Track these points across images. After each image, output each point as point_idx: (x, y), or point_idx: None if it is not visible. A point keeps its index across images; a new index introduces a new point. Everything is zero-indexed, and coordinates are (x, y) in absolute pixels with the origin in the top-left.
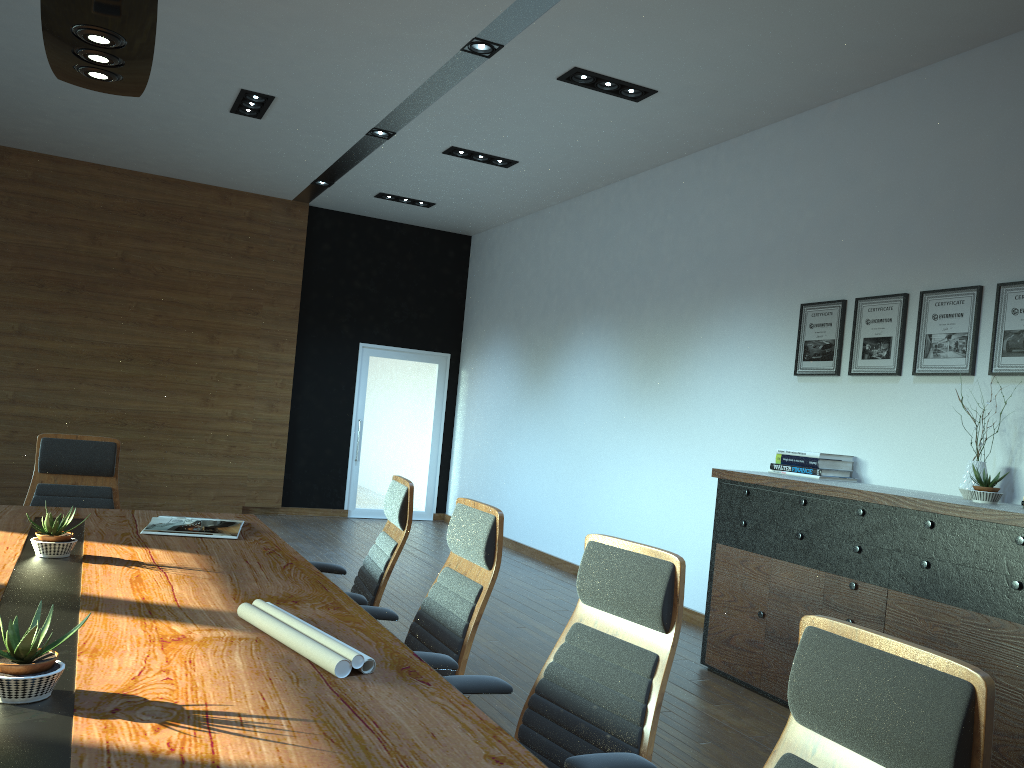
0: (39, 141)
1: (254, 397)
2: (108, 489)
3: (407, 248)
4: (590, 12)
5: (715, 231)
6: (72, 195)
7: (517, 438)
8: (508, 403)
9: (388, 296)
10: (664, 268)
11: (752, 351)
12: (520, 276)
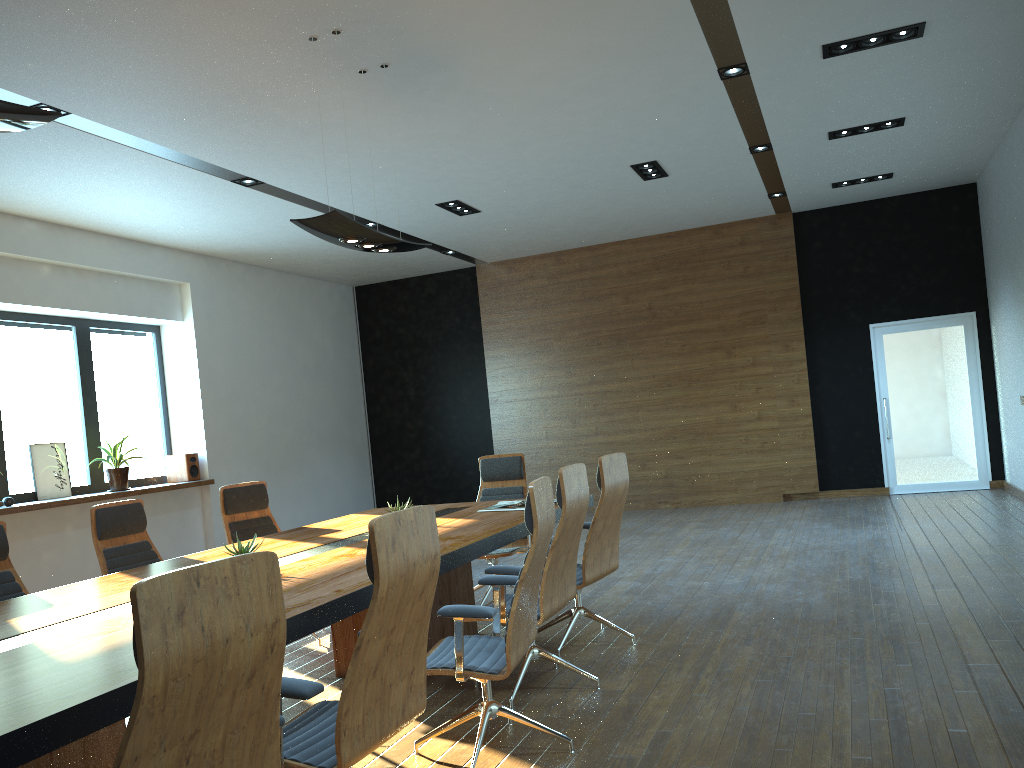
0: (571, 241)
1: (775, 396)
2: (520, 487)
3: (902, 219)
4: (767, 15)
5: None
6: (606, 270)
7: None
8: (1017, 352)
9: (890, 272)
10: None
11: None
12: (1003, 214)
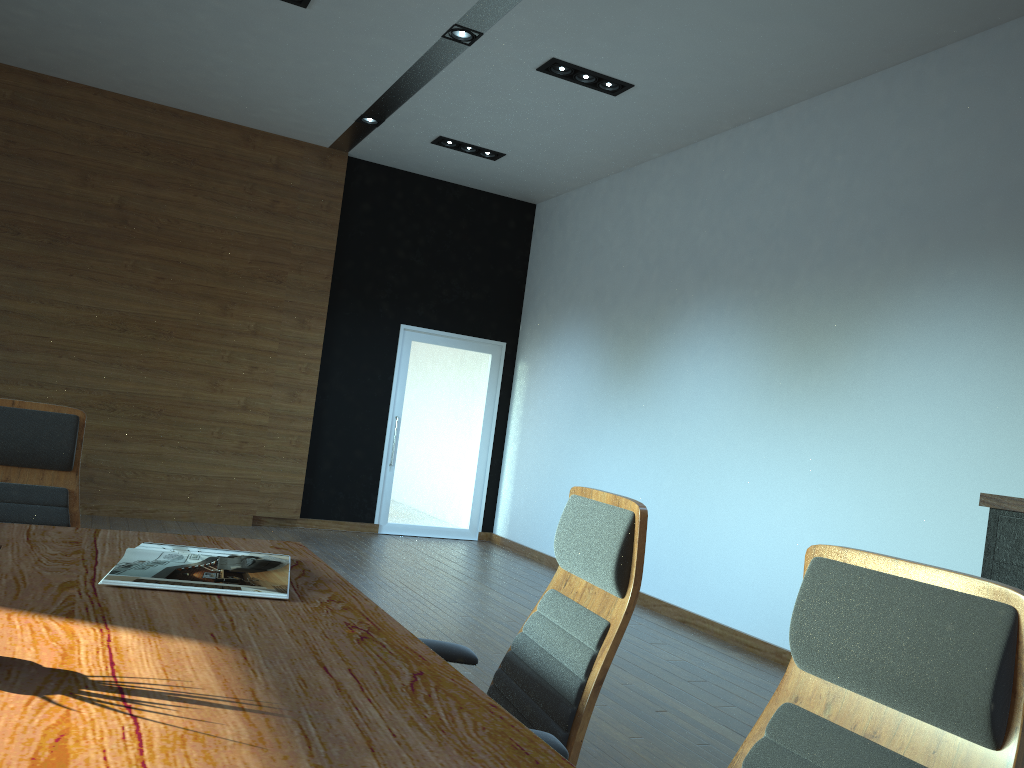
0: (20, 49)
1: (273, 383)
2: (61, 491)
3: (461, 214)
4: None
5: (919, 170)
6: (60, 123)
7: (595, 445)
8: (583, 402)
9: (436, 270)
10: (830, 225)
11: (988, 330)
12: (604, 247)
